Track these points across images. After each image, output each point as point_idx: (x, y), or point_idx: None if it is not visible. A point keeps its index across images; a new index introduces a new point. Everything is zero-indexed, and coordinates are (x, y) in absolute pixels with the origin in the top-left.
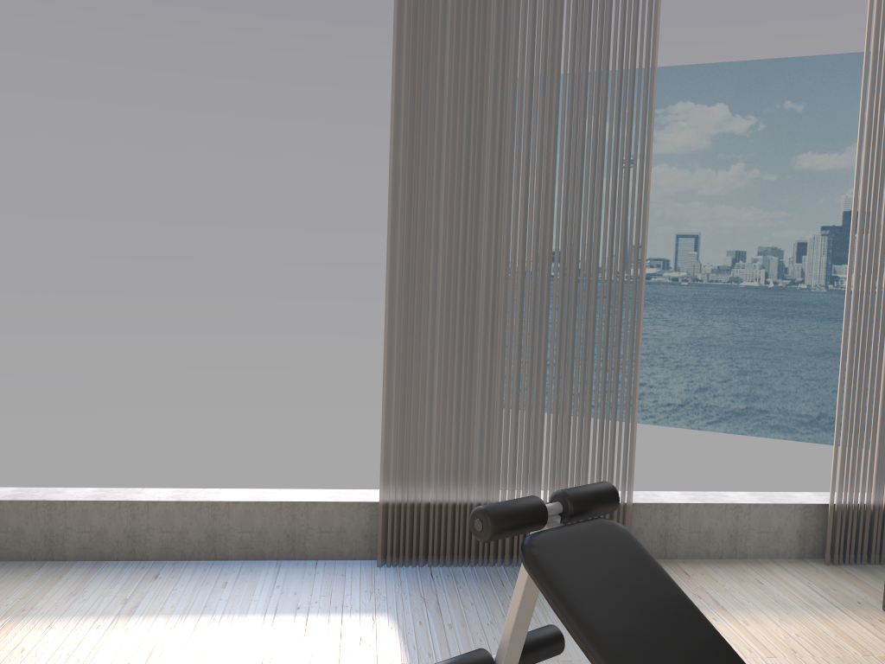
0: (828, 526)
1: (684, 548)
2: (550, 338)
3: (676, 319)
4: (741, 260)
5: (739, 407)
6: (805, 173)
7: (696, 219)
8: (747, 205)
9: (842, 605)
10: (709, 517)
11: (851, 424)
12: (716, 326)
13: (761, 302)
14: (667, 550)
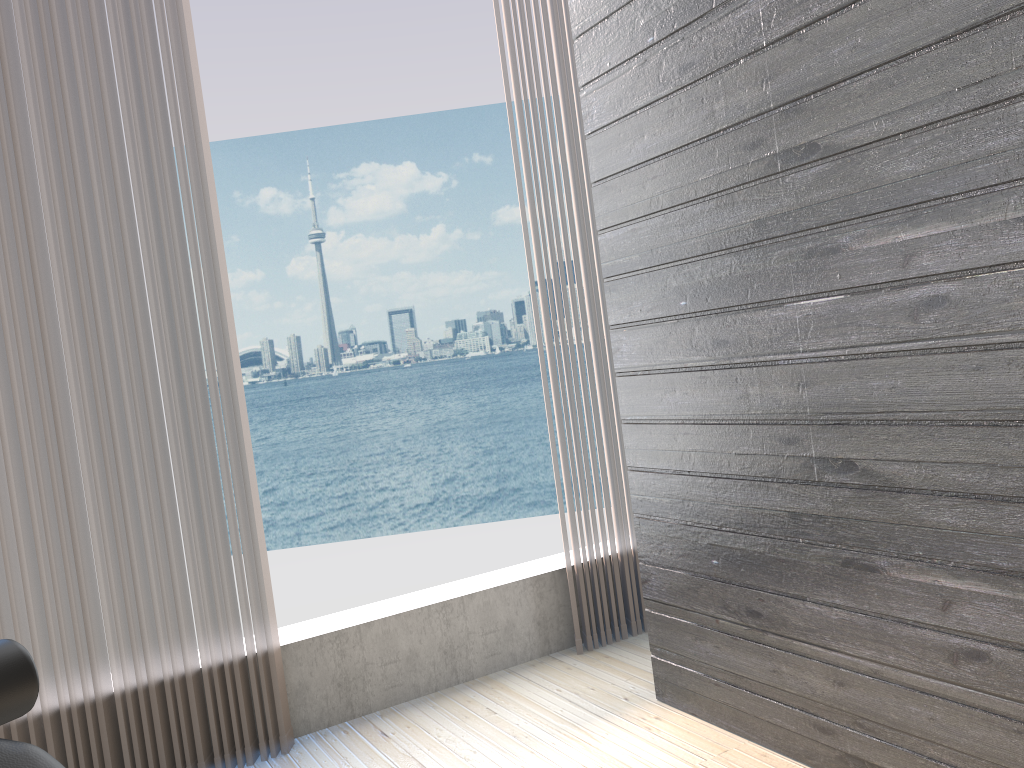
0: (571, 599)
1: (379, 693)
2: (71, 400)
3: (406, 407)
4: (463, 329)
5: (492, 491)
6: (507, 228)
7: (406, 291)
8: (456, 269)
9: (605, 711)
10: (407, 633)
11: (571, 448)
12: (451, 406)
13: (492, 371)
14: (354, 704)
